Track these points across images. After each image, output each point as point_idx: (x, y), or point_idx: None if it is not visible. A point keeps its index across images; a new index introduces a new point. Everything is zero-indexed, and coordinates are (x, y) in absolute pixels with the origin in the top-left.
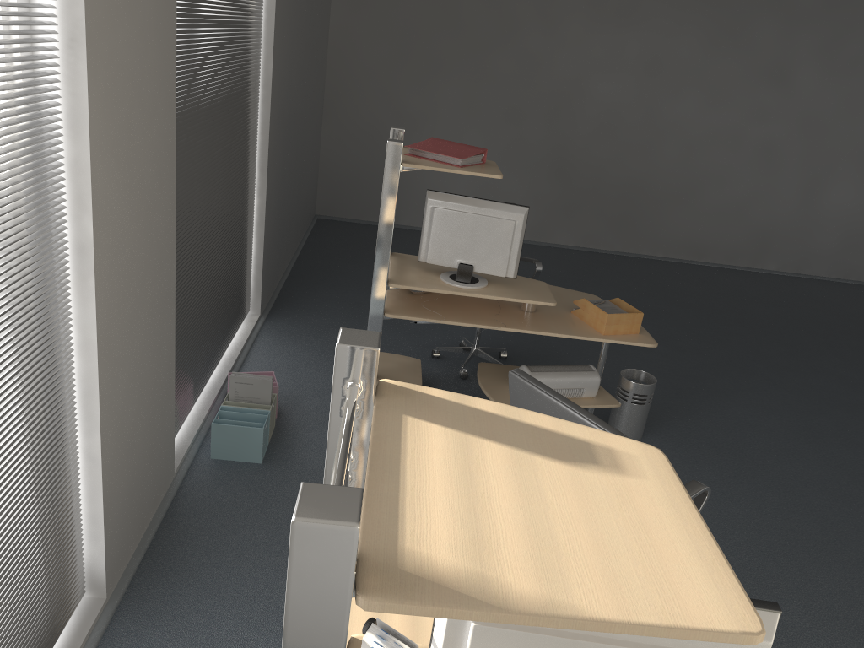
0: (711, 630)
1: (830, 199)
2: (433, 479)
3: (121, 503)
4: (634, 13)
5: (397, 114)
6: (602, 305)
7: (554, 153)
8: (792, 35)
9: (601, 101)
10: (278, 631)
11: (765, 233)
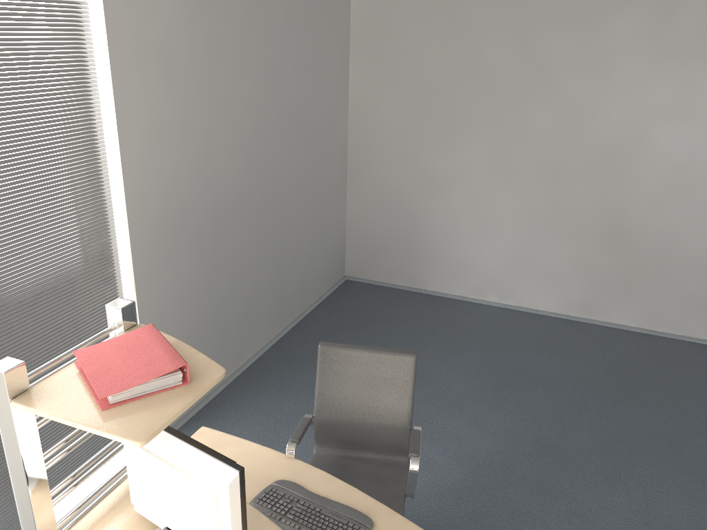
0: None
1: None
2: None
3: None
4: None
5: (421, 176)
6: None
7: (607, 217)
8: None
9: (669, 156)
10: None
11: None
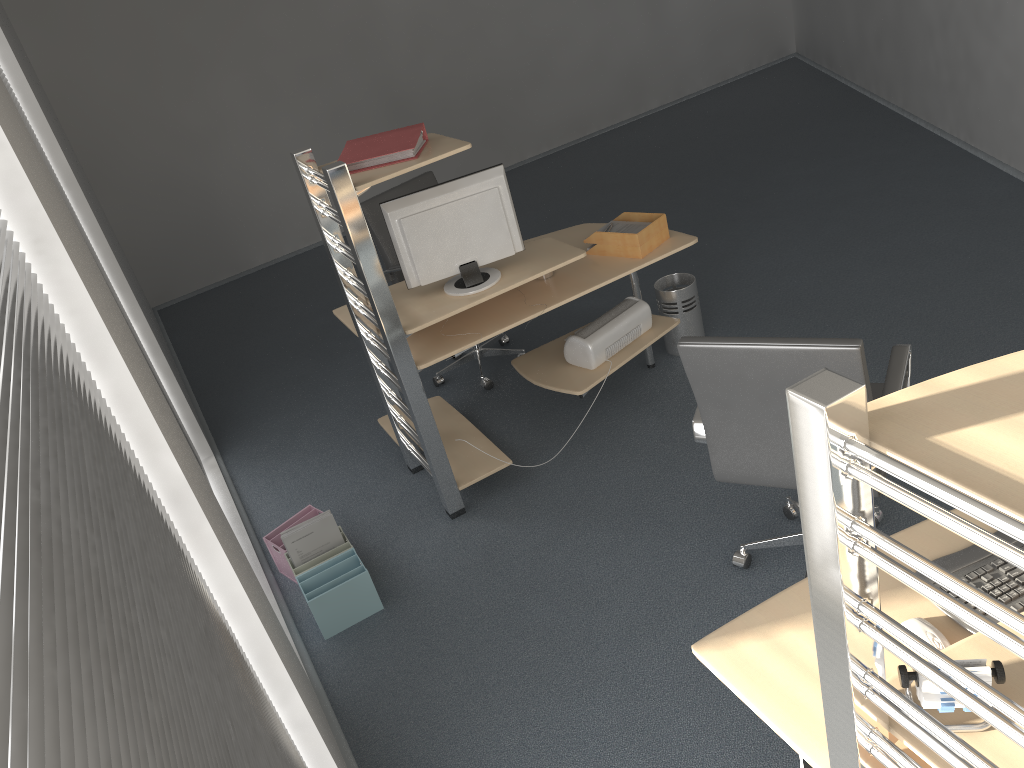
0: None
1: (674, 5)
2: None
3: (333, 750)
4: None
5: (182, 140)
6: (614, 228)
7: (382, 95)
8: None
9: (402, 12)
10: (581, 757)
11: (632, 72)
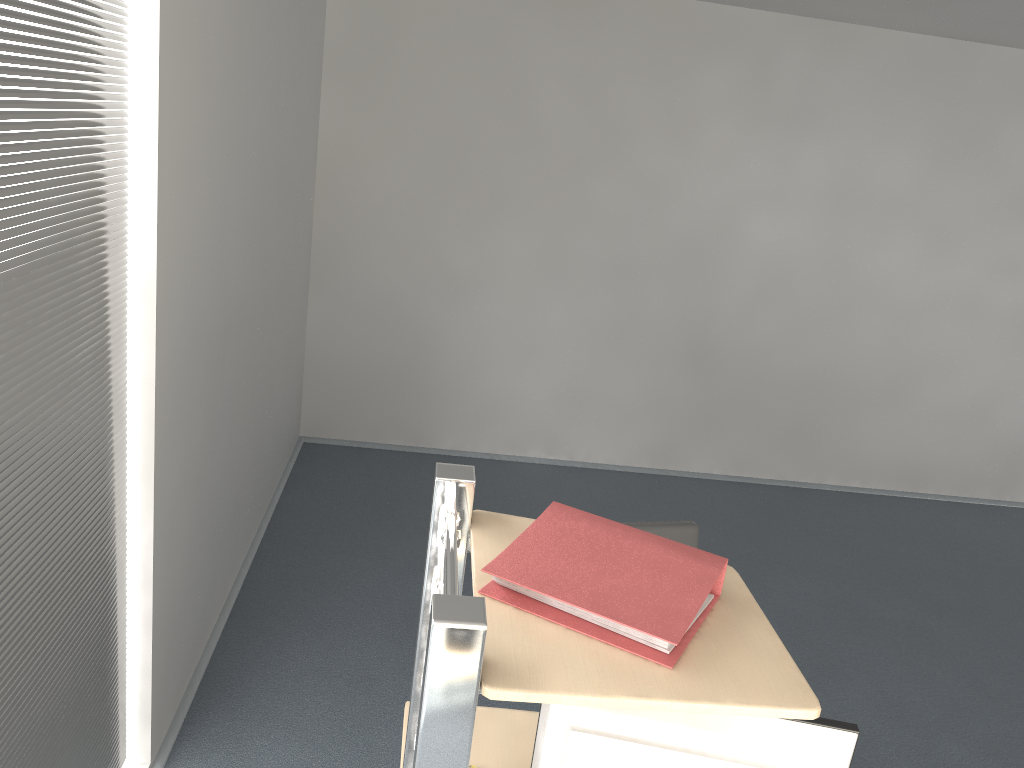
0: None
1: None
2: None
3: None
4: (814, 112)
5: (434, 275)
6: None
7: (688, 331)
8: None
9: (762, 250)
10: None
11: (1017, 447)
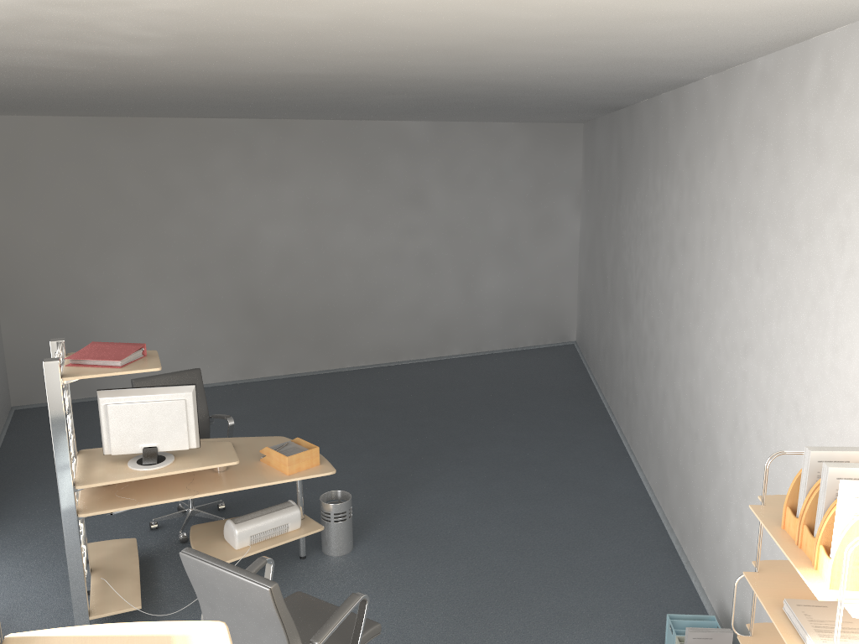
0: None
1: (485, 287)
2: None
3: None
4: (283, 167)
5: (80, 292)
6: (286, 447)
7: (244, 297)
8: (417, 165)
9: (274, 245)
10: None
11: (443, 325)
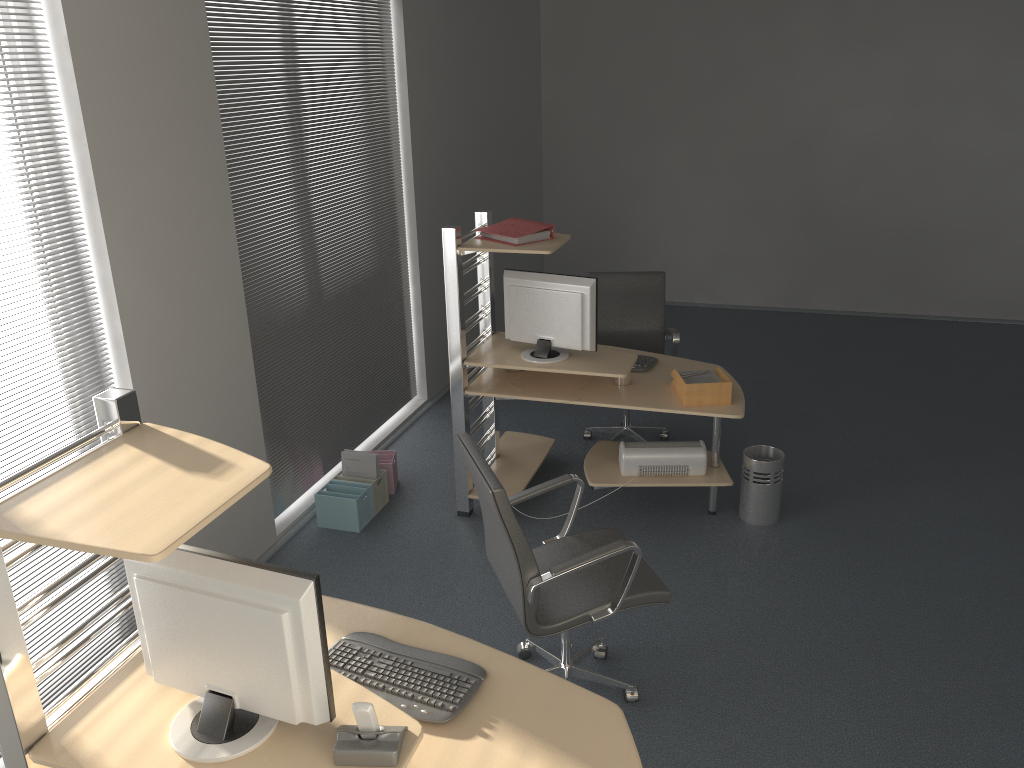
0: (125, 551)
1: None
2: (86, 476)
3: None
4: (885, 30)
5: (620, 180)
6: (701, 375)
7: (804, 204)
8: None
9: (855, 138)
10: None
11: None
